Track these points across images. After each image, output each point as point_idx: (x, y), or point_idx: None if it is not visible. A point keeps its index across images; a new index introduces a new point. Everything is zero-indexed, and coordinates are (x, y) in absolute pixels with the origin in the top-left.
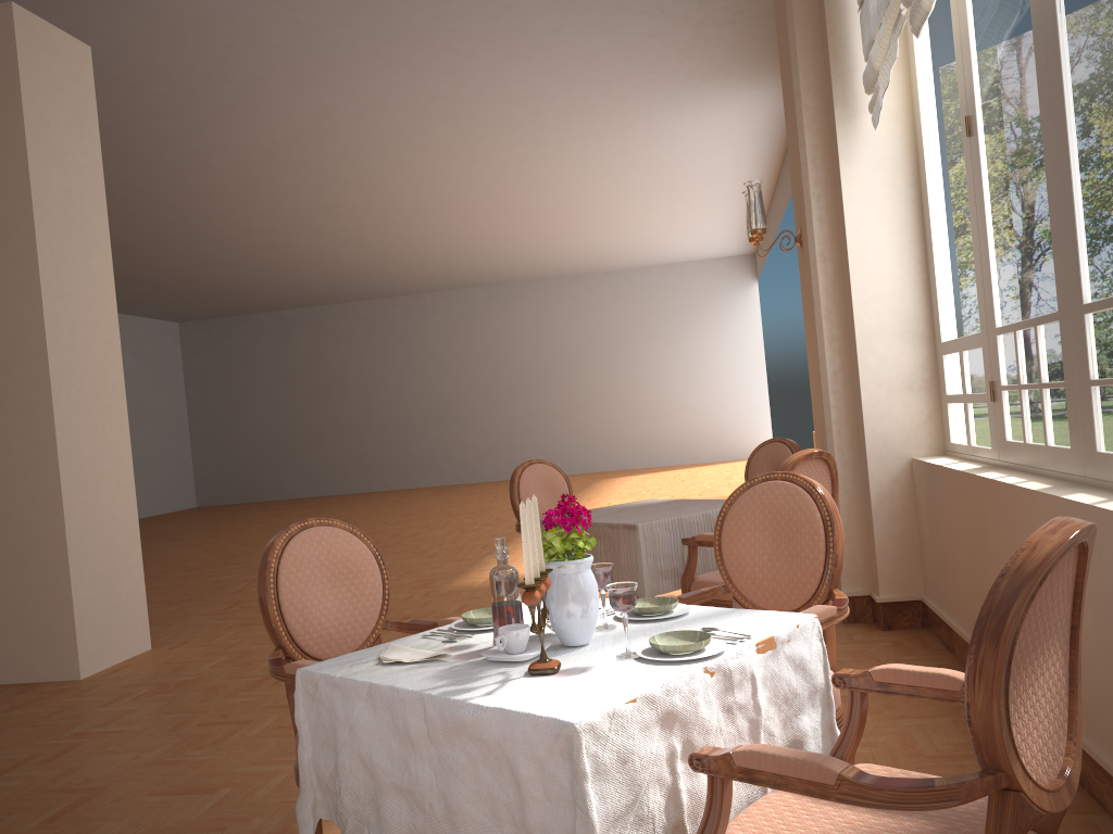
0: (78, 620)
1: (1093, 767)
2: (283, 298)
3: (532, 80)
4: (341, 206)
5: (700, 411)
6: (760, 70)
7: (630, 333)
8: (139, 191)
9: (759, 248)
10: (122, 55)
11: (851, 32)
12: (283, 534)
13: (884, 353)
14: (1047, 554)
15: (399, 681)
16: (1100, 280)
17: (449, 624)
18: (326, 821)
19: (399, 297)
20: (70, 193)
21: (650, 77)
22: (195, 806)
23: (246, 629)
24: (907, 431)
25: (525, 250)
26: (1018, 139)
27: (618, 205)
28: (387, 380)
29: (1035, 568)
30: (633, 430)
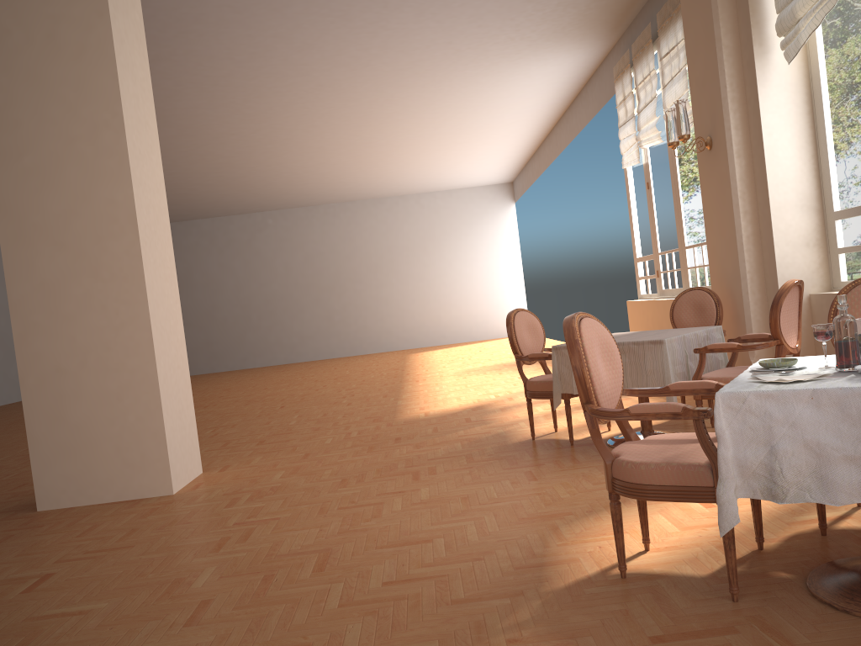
0: (169, 446)
1: None
2: None
3: (428, 33)
4: (231, 135)
5: (475, 301)
6: (589, 33)
7: (421, 243)
8: None
9: (520, 177)
10: None
11: None
12: (575, 321)
13: (789, 221)
14: None
15: (836, 386)
16: None
17: (744, 372)
18: (558, 546)
19: (235, 215)
20: (138, 100)
21: (512, 35)
22: (430, 550)
23: (267, 455)
24: (805, 275)
25: (351, 176)
26: None
27: (437, 140)
28: (227, 282)
29: None
30: (424, 317)
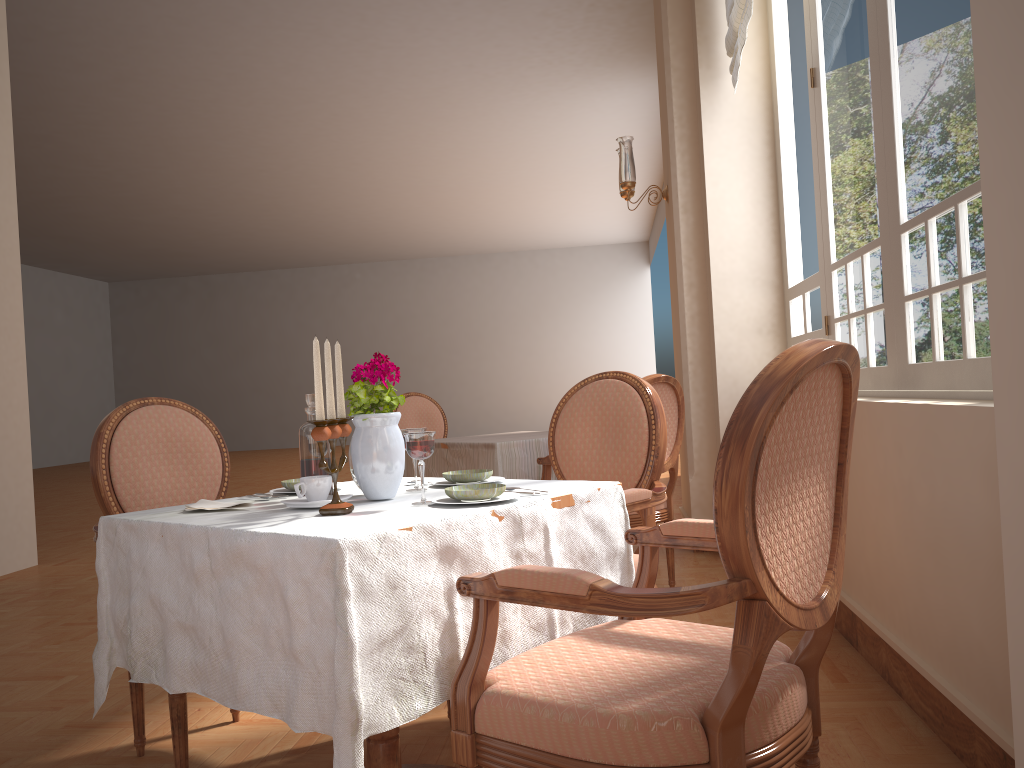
0: None
1: (893, 657)
2: (208, 262)
3: (436, 54)
4: (260, 172)
5: None
6: (648, 57)
7: (532, 310)
8: (64, 145)
9: (651, 235)
10: (41, 2)
11: None
12: (120, 409)
13: (736, 298)
14: (799, 362)
15: (191, 521)
16: (914, 199)
17: (271, 492)
18: (162, 702)
19: (319, 267)
20: None
21: (547, 58)
22: (37, 690)
23: None
24: (755, 372)
25: (436, 226)
26: (852, 81)
27: (521, 186)
28: (304, 344)
29: (785, 374)
30: (531, 399)
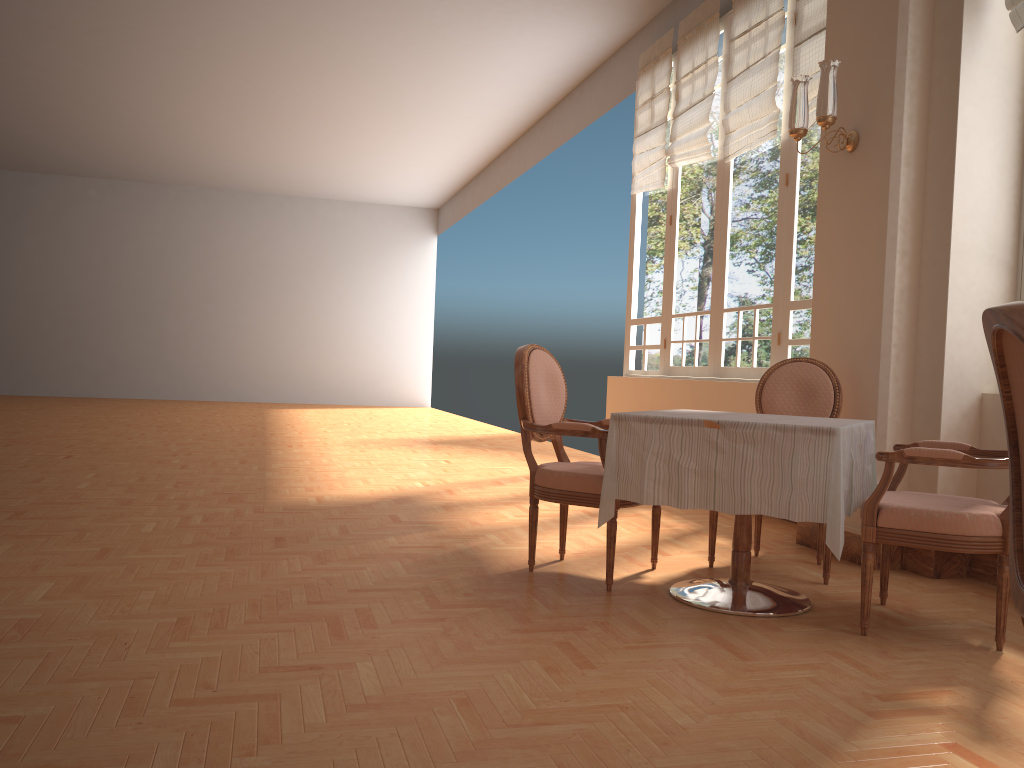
0: None
1: None
2: None
3: None
4: (52, 29)
5: (366, 353)
6: None
7: (305, 264)
8: None
9: (451, 203)
10: None
11: None
12: None
13: (972, 276)
14: None
15: None
16: None
17: None
18: None
19: (39, 174)
20: None
21: None
22: None
23: (24, 542)
24: (981, 364)
25: (226, 149)
26: None
27: (362, 120)
28: (10, 267)
29: None
30: (294, 363)
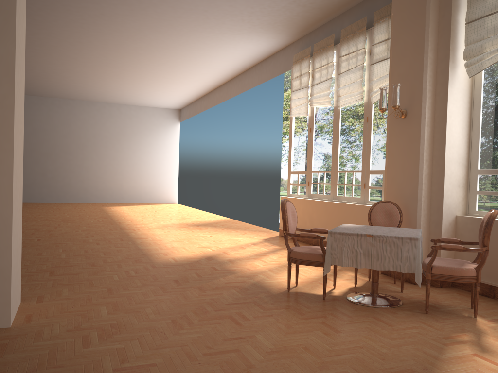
0: (11, 283)
1: None
2: None
3: (197, 0)
4: None
5: (146, 178)
6: (286, 30)
7: (116, 136)
8: None
9: (188, 107)
10: None
11: (458, 31)
12: None
13: (452, 170)
14: None
15: None
16: None
17: None
18: None
19: None
20: None
21: (245, 18)
22: None
23: (71, 287)
24: (455, 204)
25: (83, 83)
26: None
27: (154, 73)
28: None
29: None
30: (112, 184)
